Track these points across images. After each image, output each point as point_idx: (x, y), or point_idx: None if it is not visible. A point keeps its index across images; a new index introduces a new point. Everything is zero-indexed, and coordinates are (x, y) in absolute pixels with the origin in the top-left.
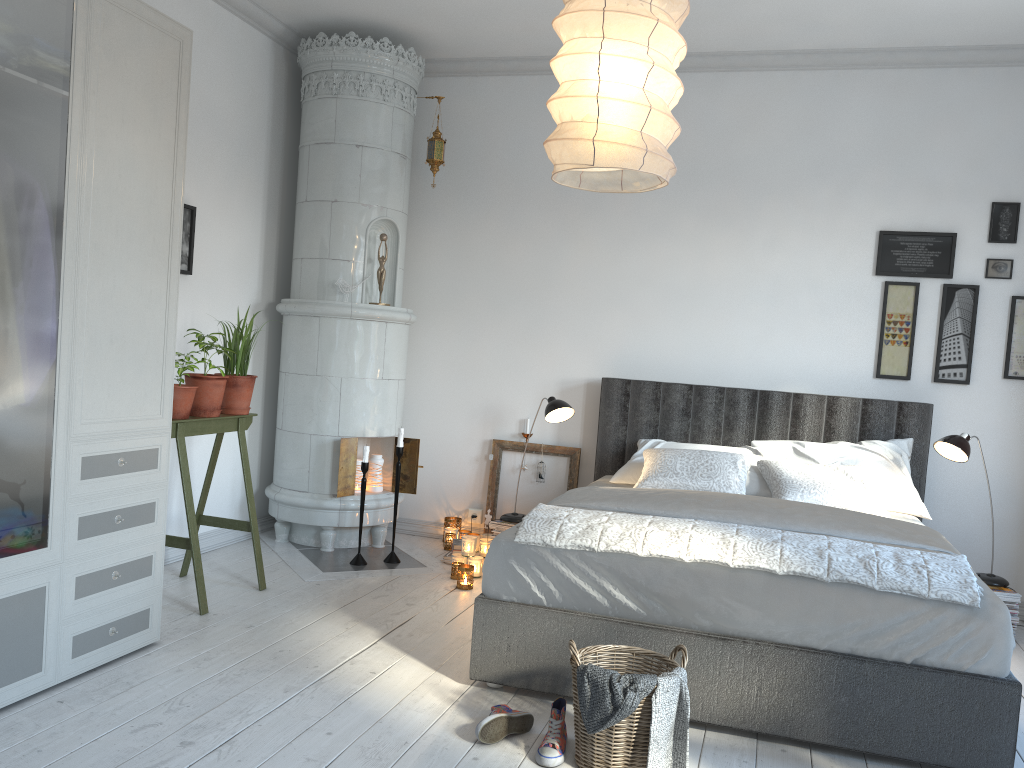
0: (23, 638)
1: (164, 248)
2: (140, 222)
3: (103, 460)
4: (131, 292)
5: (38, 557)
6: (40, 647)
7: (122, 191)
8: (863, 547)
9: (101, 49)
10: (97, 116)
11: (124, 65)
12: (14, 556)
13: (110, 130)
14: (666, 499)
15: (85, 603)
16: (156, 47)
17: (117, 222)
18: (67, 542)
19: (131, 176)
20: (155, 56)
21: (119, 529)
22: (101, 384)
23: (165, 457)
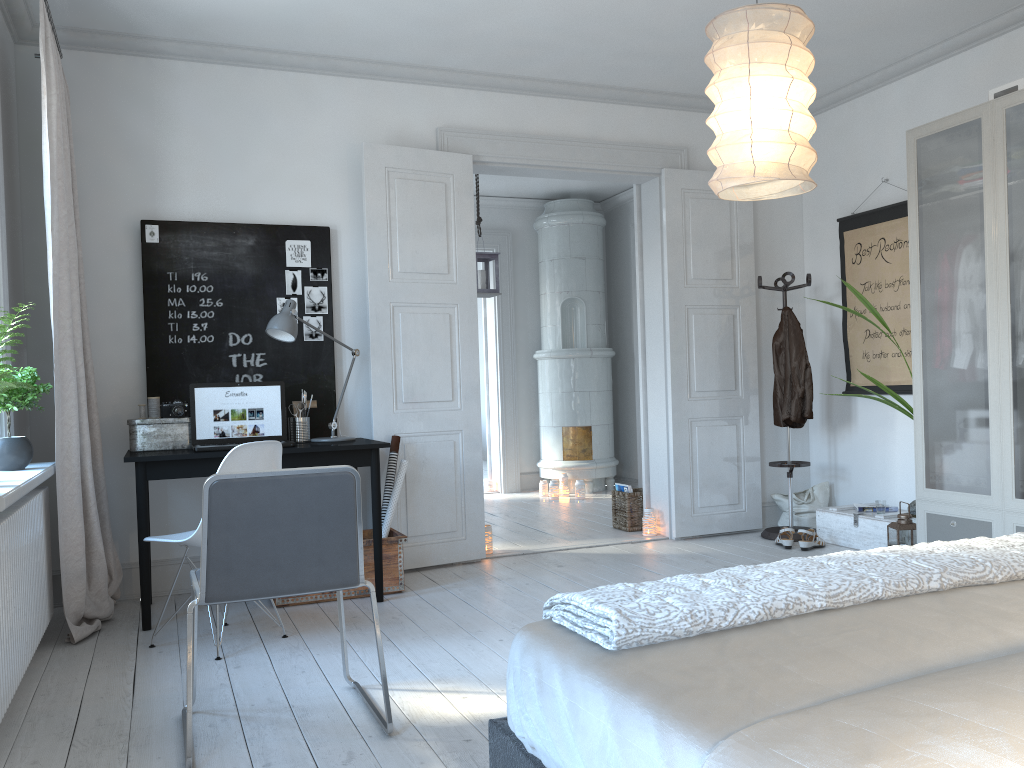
0: None
1: None
2: None
3: None
4: None
5: None
6: None
7: None
8: (724, 578)
9: None
10: None
11: None
12: None
13: None
14: None
15: None
16: None
17: None
18: None
19: None
20: None
21: None
22: None
23: None
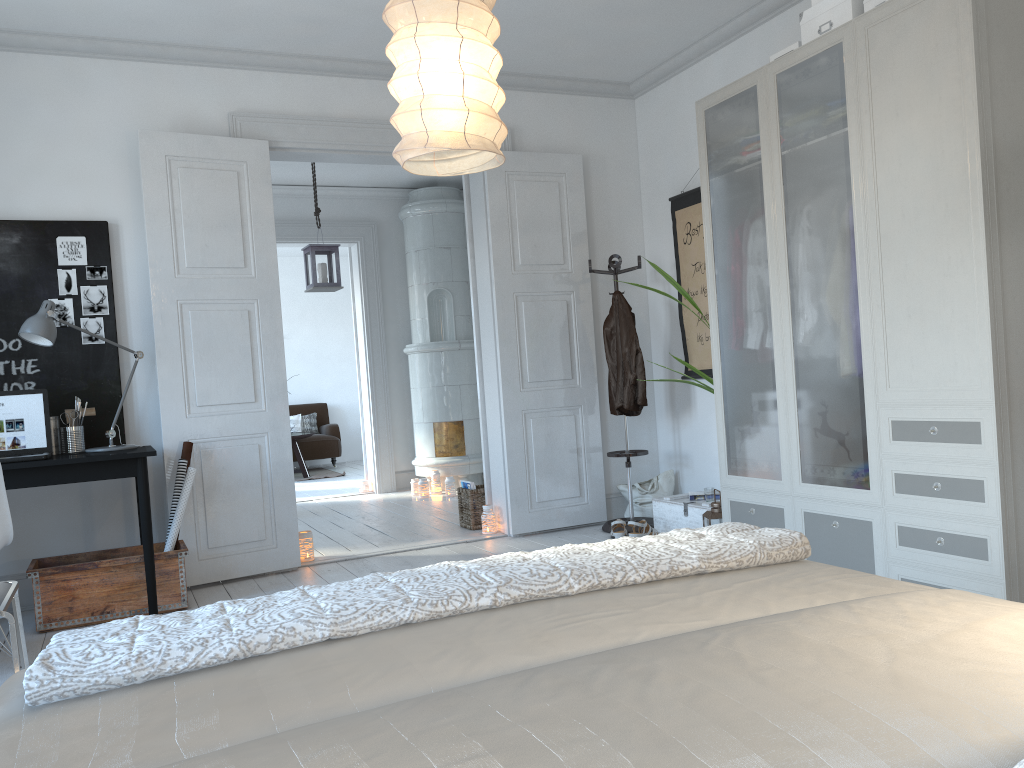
0: (859, 555)
1: (961, 208)
2: (927, 195)
3: (913, 426)
4: (925, 266)
5: (862, 495)
6: (873, 570)
7: (904, 177)
8: (246, 605)
9: (868, 71)
10: (871, 128)
11: (892, 65)
12: (844, 488)
13: (886, 131)
14: (801, 611)
15: (908, 553)
16: (925, 18)
17: (902, 207)
18: (885, 491)
19: (911, 158)
20: (924, 28)
21: (939, 496)
22: (903, 356)
23: (990, 433)
